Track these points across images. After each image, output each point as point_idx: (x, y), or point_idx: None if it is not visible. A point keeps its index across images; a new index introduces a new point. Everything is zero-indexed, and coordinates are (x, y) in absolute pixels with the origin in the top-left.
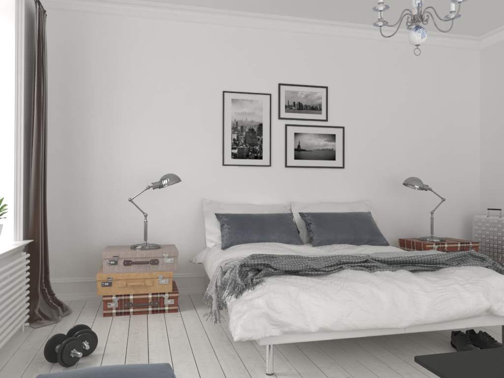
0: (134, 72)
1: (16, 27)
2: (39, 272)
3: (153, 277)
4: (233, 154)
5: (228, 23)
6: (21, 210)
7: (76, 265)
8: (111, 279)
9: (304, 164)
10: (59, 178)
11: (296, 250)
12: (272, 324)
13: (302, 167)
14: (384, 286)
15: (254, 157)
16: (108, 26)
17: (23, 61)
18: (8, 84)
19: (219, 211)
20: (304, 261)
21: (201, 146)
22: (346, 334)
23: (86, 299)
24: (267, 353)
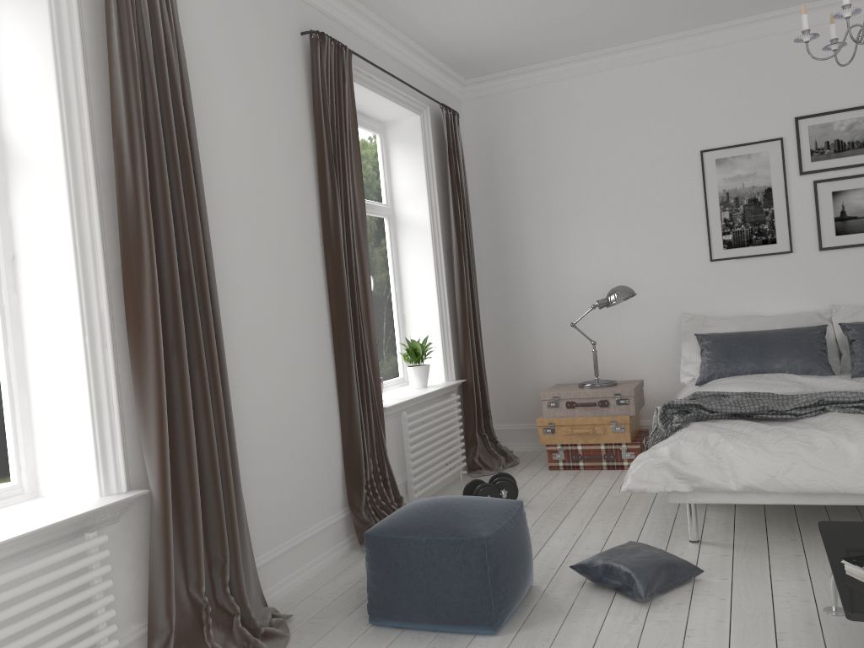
0: (571, 153)
1: (424, 146)
2: (475, 416)
3: (604, 423)
4: (726, 242)
5: (699, 48)
6: (450, 347)
7: (527, 408)
8: (553, 425)
9: (857, 240)
10: (498, 304)
11: (811, 385)
12: (678, 477)
13: (852, 247)
14: (861, 435)
15: (762, 242)
16: (534, 101)
17: (435, 181)
18: (423, 211)
19: (702, 330)
20: (761, 400)
21: (674, 238)
22: (795, 499)
23: (542, 451)
24: (687, 515)
